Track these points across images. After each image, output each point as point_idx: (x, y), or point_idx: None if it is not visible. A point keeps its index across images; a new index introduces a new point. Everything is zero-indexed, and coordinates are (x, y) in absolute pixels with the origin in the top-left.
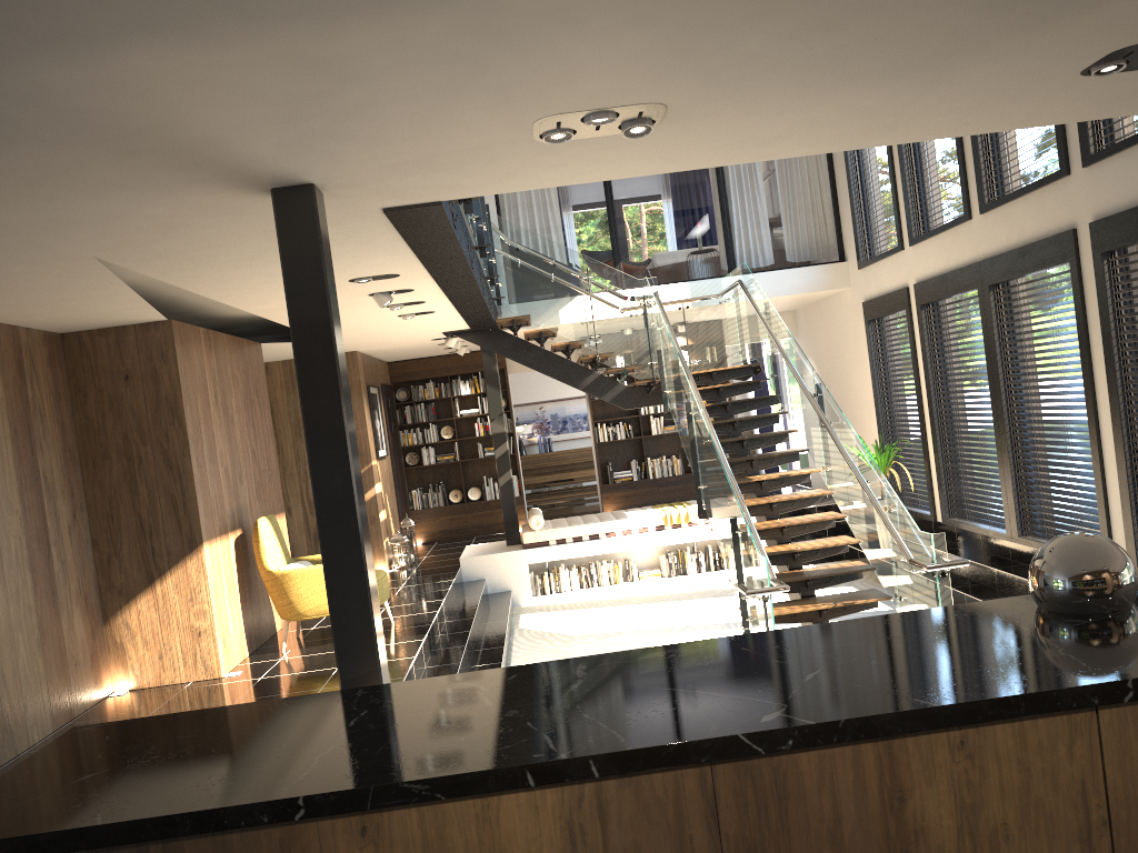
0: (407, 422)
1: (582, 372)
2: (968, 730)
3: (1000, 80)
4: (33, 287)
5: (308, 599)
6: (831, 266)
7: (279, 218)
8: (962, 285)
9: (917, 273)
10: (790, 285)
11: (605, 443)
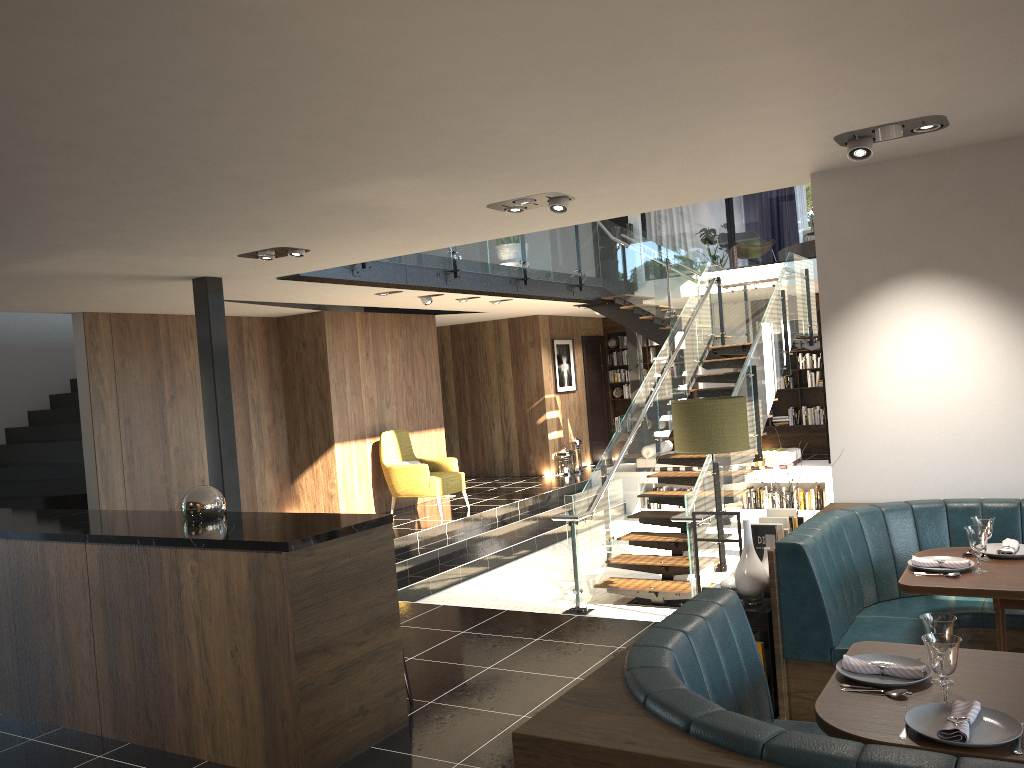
0: (613, 364)
1: None
2: (58, 543)
3: (459, 219)
4: None
5: (400, 485)
6: None
7: (194, 293)
8: None
9: None
10: None
11: None
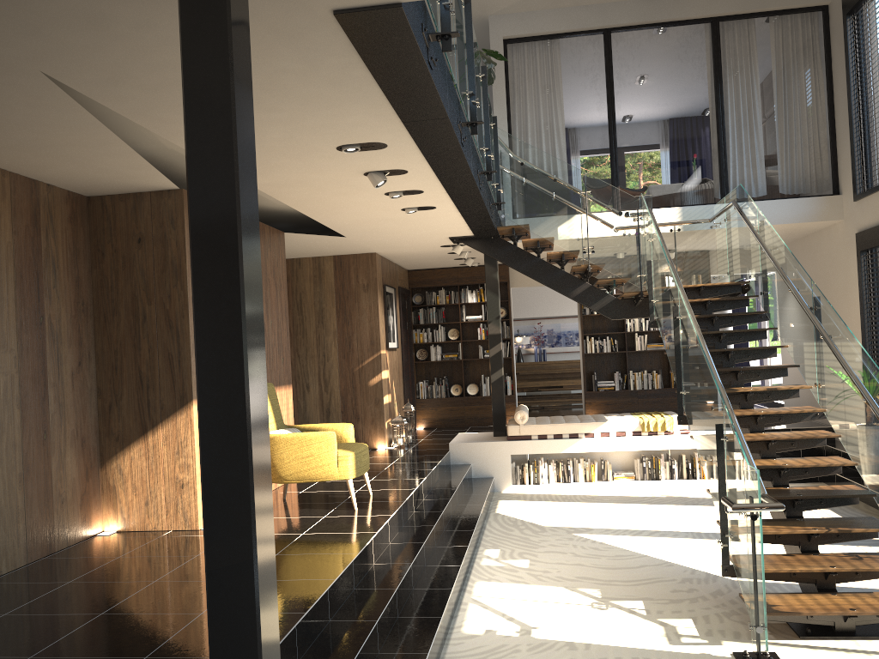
0: (419, 323)
1: (574, 282)
2: None
3: None
4: (10, 119)
5: (289, 464)
6: (825, 198)
7: None
8: None
9: None
10: (782, 215)
11: (591, 355)
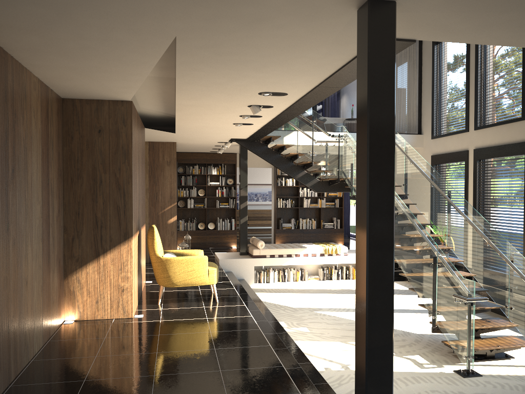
0: (181, 184)
1: (298, 170)
2: None
3: None
4: (103, 55)
5: (179, 275)
6: (415, 135)
7: (372, 20)
8: (513, 152)
9: (476, 144)
10: None
11: (279, 208)
